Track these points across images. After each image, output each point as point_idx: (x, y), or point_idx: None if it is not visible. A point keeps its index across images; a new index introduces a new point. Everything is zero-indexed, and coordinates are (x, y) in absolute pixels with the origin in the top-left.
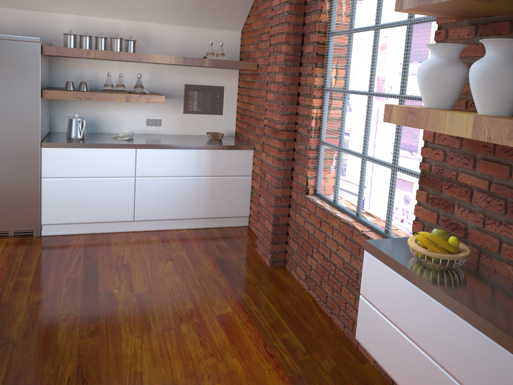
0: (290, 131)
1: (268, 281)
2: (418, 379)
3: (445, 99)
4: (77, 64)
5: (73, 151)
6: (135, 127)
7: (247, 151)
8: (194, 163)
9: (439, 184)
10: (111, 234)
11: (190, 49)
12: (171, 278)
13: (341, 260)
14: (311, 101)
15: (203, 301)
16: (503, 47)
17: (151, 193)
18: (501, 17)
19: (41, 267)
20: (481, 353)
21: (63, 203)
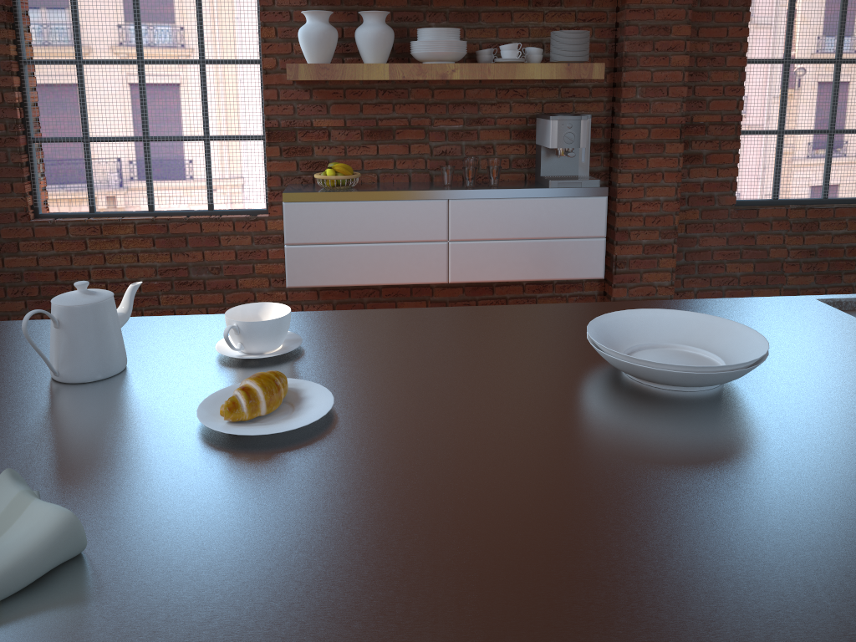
0: None
1: None
2: (371, 266)
3: (331, 56)
4: None
5: None
6: None
7: None
8: None
9: (292, 135)
10: None
11: None
12: None
13: (151, 268)
14: (7, 80)
15: None
16: (382, 17)
17: None
18: None
19: None
20: (420, 212)
21: None
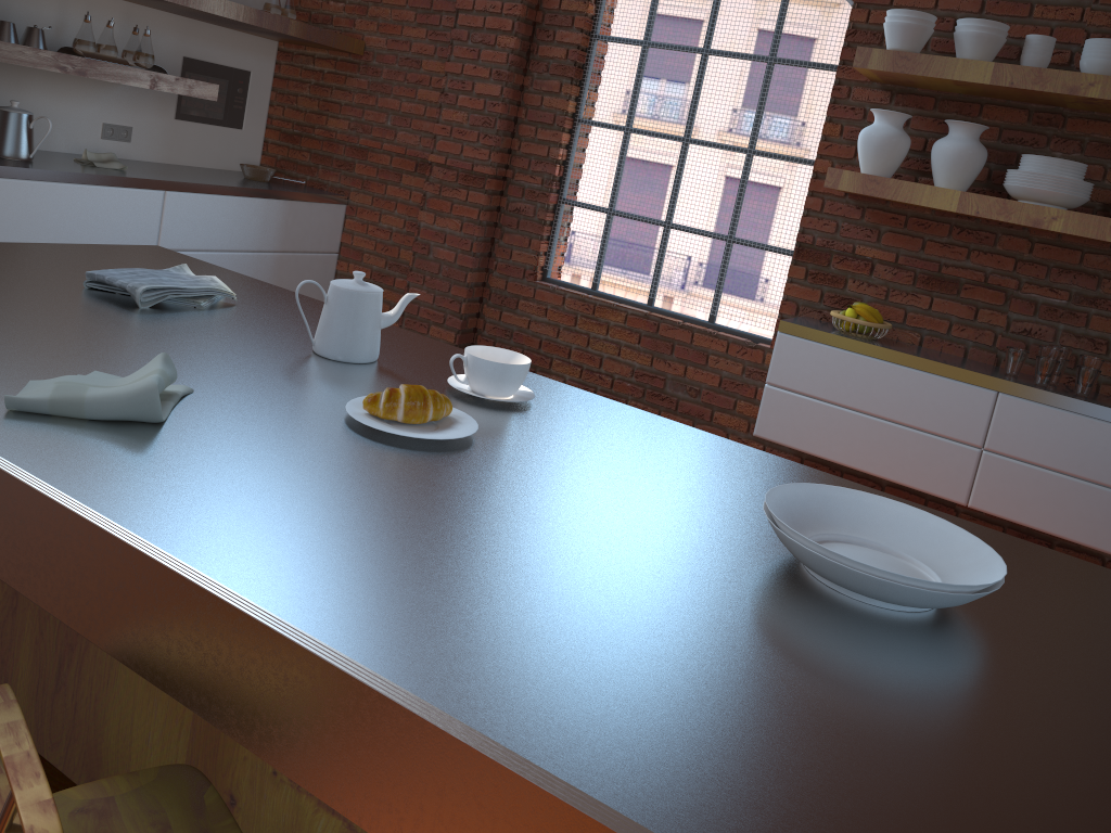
0: (498, 179)
1: None
2: (864, 445)
3: (892, 169)
4: None
5: (47, 188)
6: (78, 140)
7: (337, 207)
8: (257, 226)
9: (825, 258)
10: None
11: None
12: None
13: (628, 366)
14: (556, 135)
15: None
16: (973, 131)
17: None
18: (923, 91)
19: None
20: (951, 397)
21: None
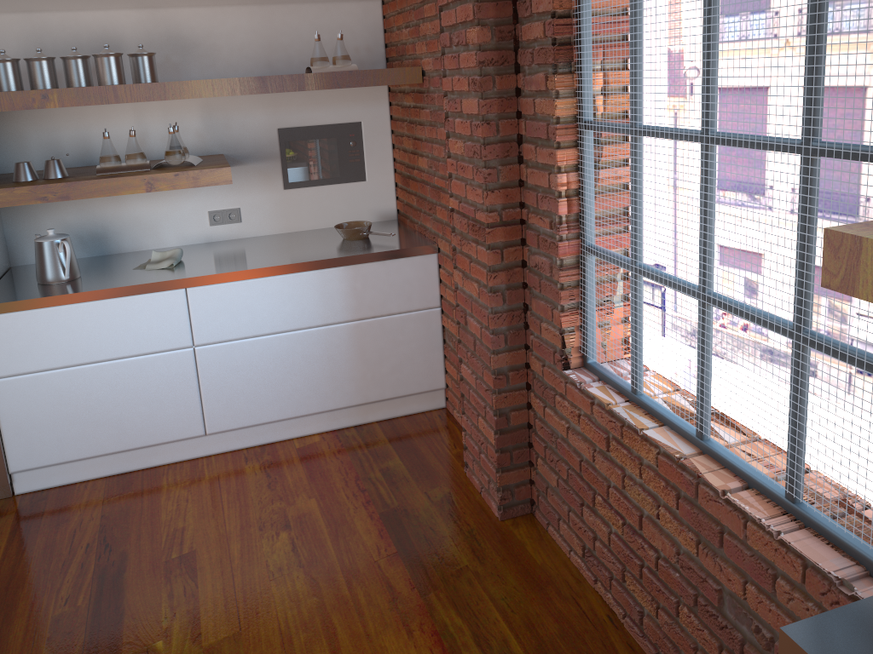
0: (511, 224)
1: (501, 565)
2: None
3: None
4: (43, 118)
5: (50, 313)
6: (187, 232)
7: (423, 258)
8: (315, 299)
9: None
10: (162, 470)
11: (279, 53)
12: (285, 584)
13: (671, 544)
14: (552, 155)
15: (357, 649)
16: None
17: (233, 373)
18: None
19: (2, 591)
20: None
21: (48, 424)
